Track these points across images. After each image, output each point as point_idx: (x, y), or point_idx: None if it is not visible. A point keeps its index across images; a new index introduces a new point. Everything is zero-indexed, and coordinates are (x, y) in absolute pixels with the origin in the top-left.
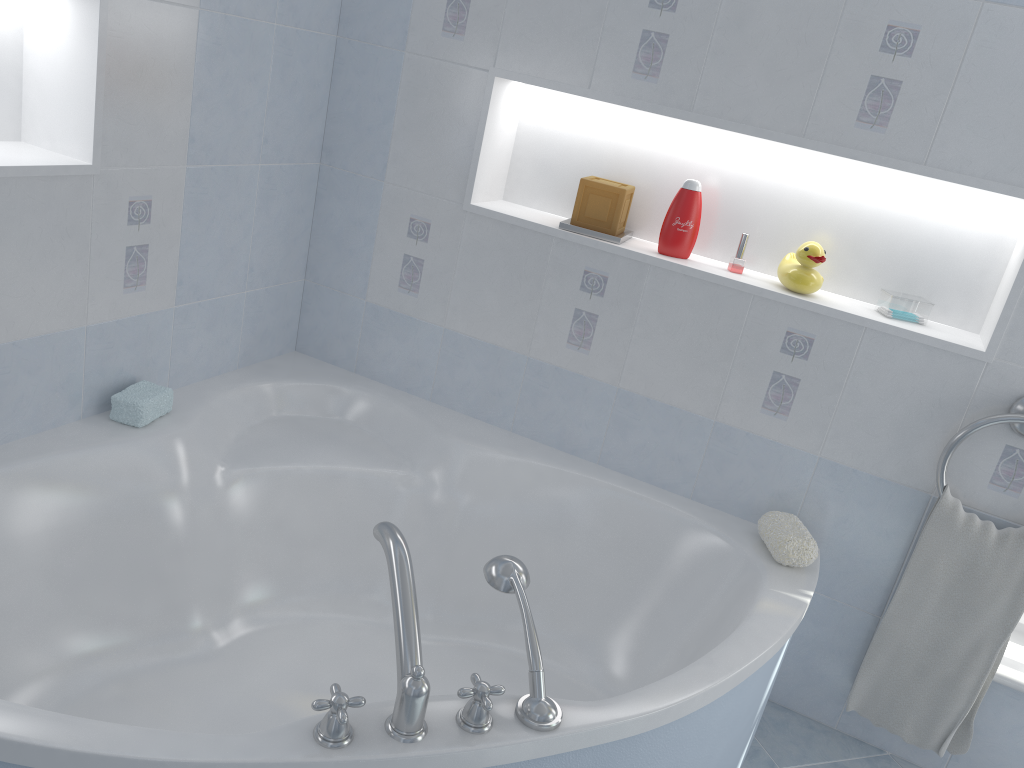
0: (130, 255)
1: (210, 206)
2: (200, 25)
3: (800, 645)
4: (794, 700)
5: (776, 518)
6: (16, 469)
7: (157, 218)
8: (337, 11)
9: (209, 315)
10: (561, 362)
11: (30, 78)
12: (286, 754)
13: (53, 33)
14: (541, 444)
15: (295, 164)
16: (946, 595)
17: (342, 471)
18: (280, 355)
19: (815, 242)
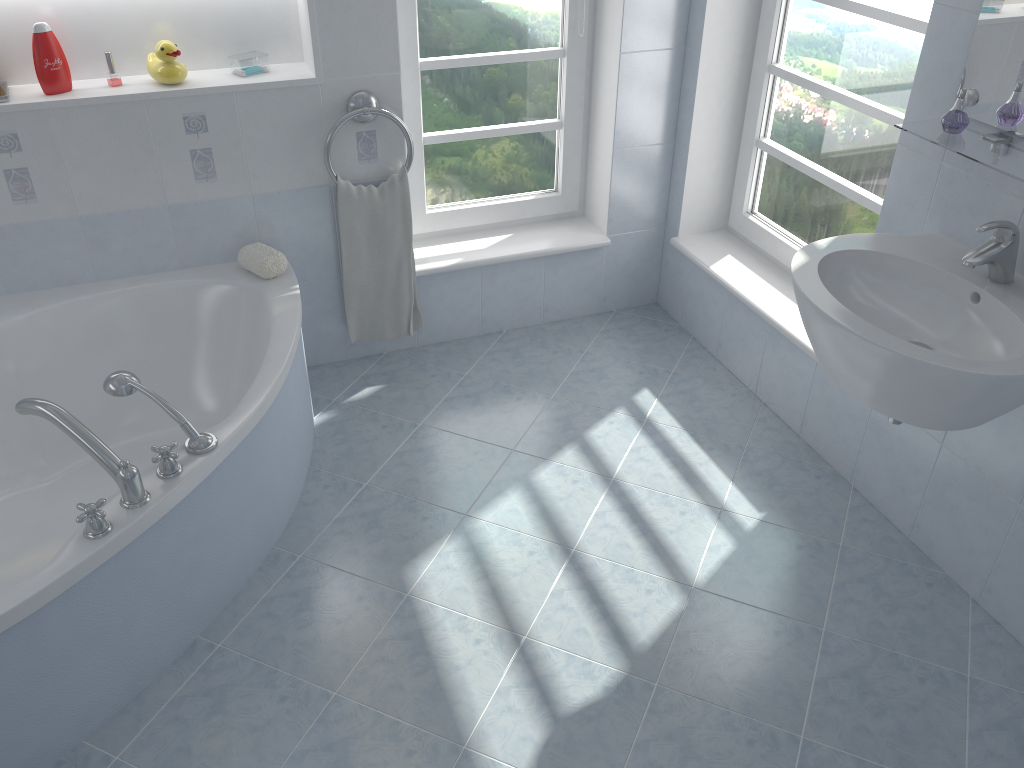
0: None
1: None
2: None
3: (305, 322)
4: (319, 357)
5: (249, 251)
6: None
7: None
8: None
9: None
10: (18, 219)
11: None
12: (82, 555)
13: None
14: (41, 291)
15: None
16: (370, 242)
17: None
18: None
19: (165, 40)
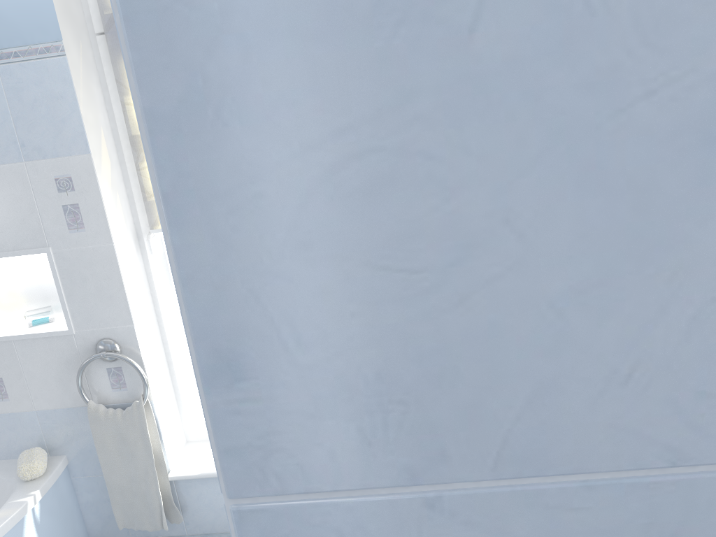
0: None
1: None
2: None
3: (90, 506)
4: (106, 534)
5: (22, 455)
6: None
7: None
8: None
9: None
10: None
11: None
12: None
13: None
14: None
15: None
16: (120, 453)
17: None
18: None
19: None
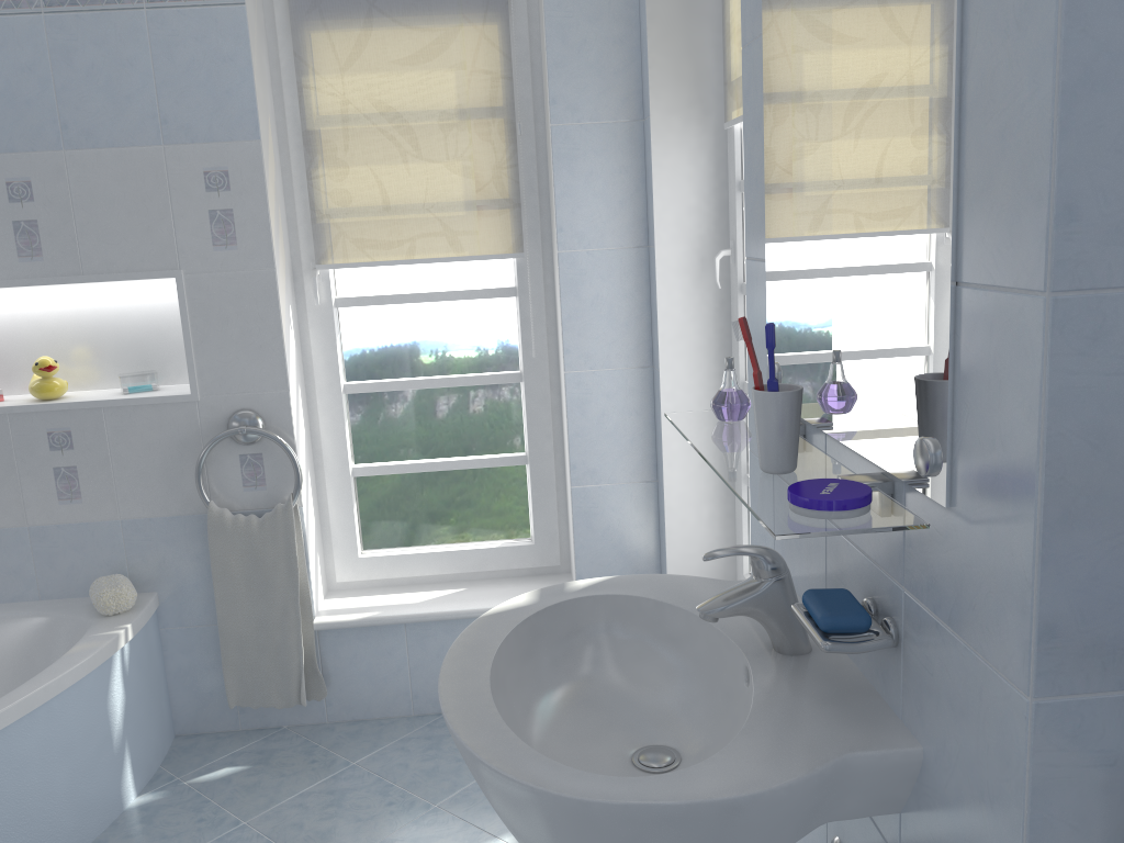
0: None
1: None
2: None
3: (183, 676)
4: (201, 724)
5: (99, 582)
6: None
7: None
8: None
9: None
10: None
11: None
12: None
13: None
14: None
15: None
16: (248, 582)
17: None
18: None
19: (44, 356)
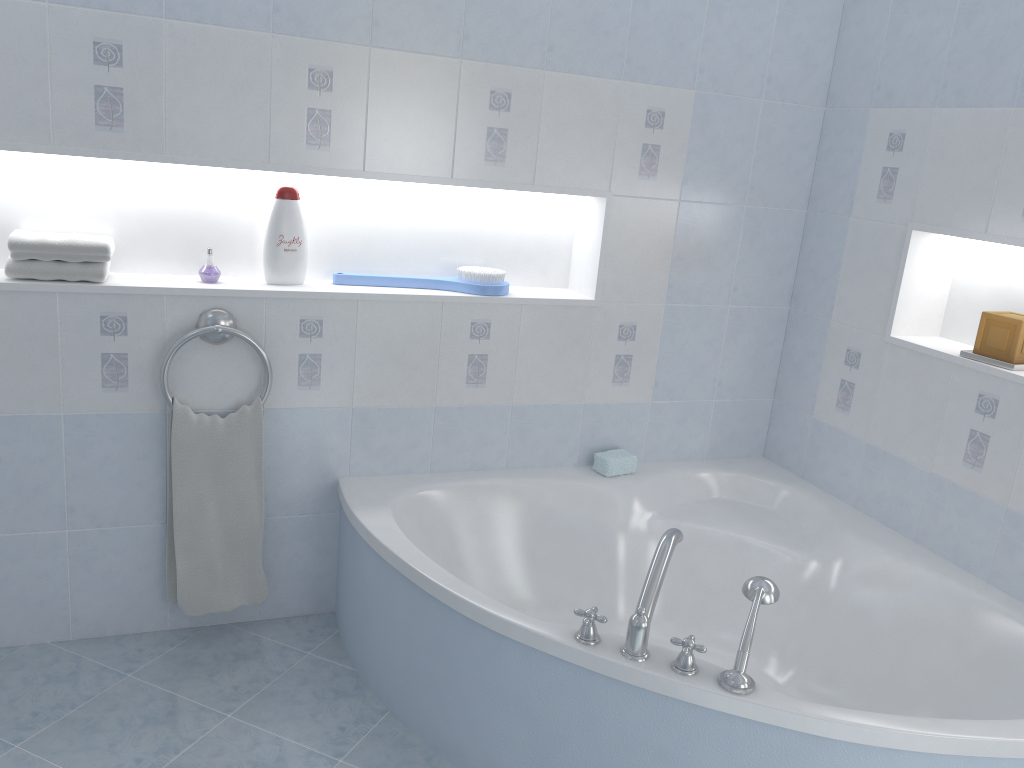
0: (618, 360)
1: (683, 333)
2: (679, 211)
3: None
4: None
5: None
6: (522, 482)
7: (640, 338)
8: (806, 192)
9: (680, 412)
10: (957, 479)
11: (575, 250)
12: (552, 635)
13: (586, 223)
14: (937, 556)
15: (763, 307)
16: None
17: (747, 541)
18: (747, 457)
19: None
